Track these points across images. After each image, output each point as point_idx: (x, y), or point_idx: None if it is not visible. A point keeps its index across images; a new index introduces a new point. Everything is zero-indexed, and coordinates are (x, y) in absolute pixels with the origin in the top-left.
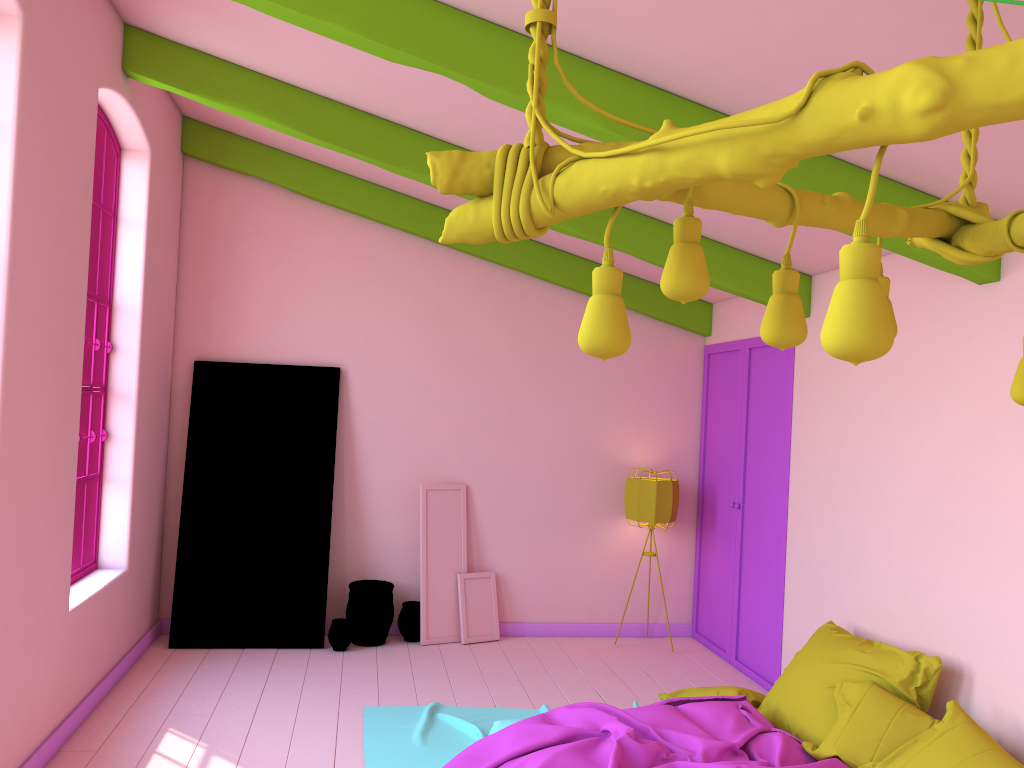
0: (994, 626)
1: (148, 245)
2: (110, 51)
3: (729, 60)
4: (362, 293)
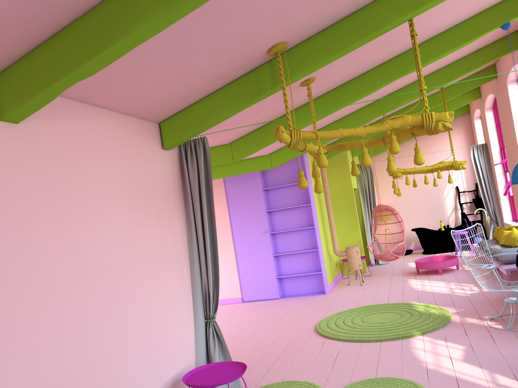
0: (58, 366)
1: None
2: None
3: None
4: None
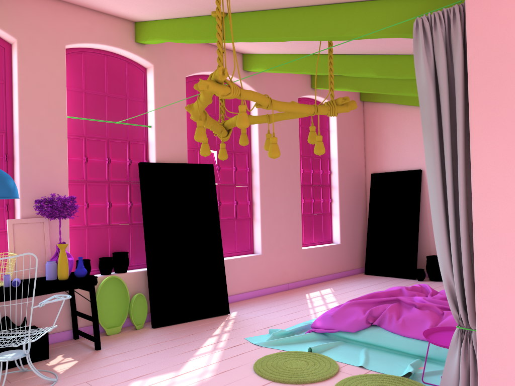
0: None
1: (338, 137)
2: (303, 85)
3: (383, 46)
4: None
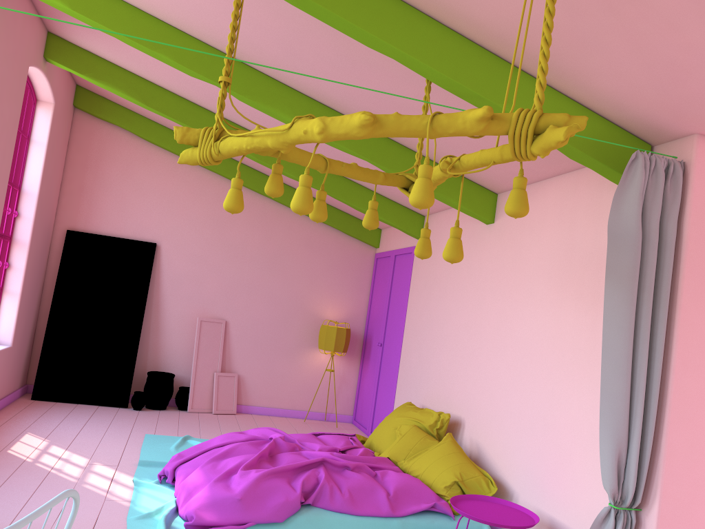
0: (474, 397)
1: (47, 157)
2: (38, 46)
3: (356, 98)
4: (175, 201)
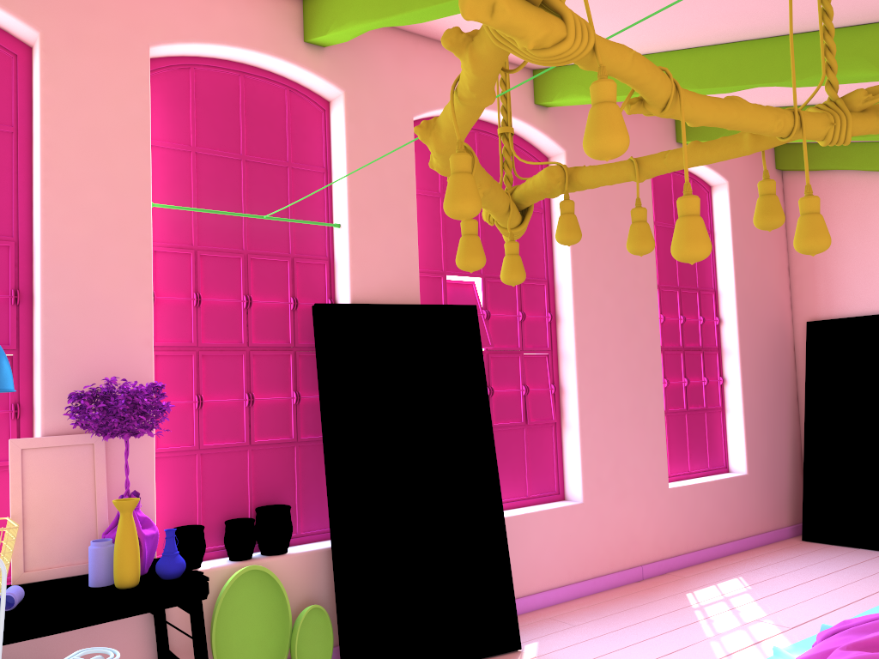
0: None
1: (735, 246)
2: (659, 136)
3: None
4: None
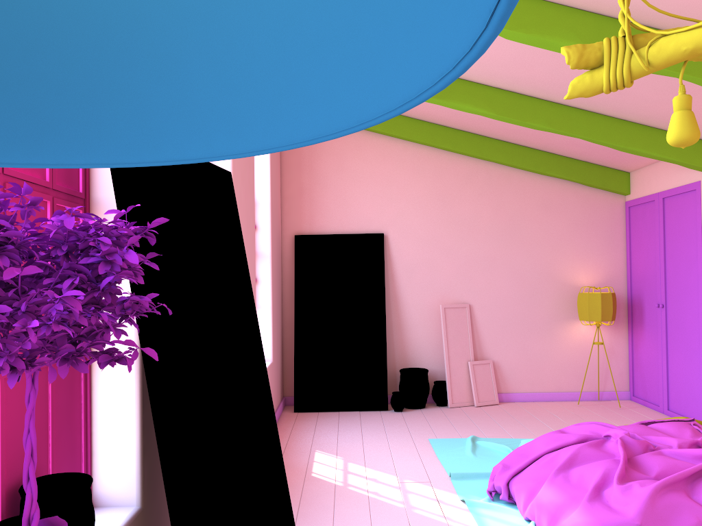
0: None
1: (271, 163)
2: None
3: None
4: (394, 185)
